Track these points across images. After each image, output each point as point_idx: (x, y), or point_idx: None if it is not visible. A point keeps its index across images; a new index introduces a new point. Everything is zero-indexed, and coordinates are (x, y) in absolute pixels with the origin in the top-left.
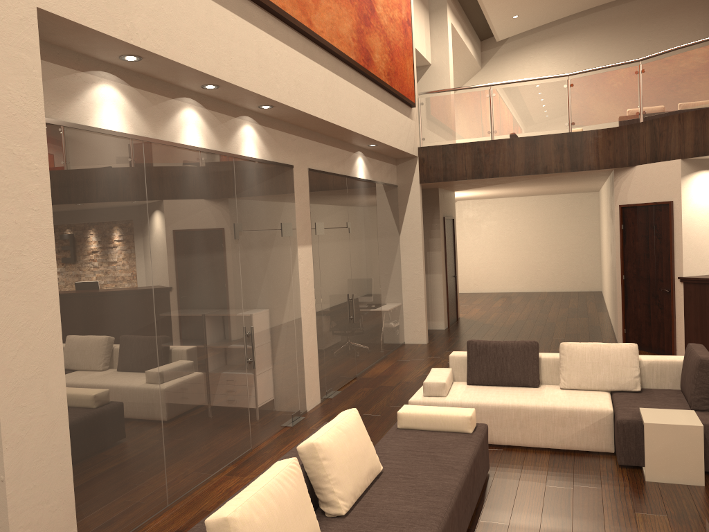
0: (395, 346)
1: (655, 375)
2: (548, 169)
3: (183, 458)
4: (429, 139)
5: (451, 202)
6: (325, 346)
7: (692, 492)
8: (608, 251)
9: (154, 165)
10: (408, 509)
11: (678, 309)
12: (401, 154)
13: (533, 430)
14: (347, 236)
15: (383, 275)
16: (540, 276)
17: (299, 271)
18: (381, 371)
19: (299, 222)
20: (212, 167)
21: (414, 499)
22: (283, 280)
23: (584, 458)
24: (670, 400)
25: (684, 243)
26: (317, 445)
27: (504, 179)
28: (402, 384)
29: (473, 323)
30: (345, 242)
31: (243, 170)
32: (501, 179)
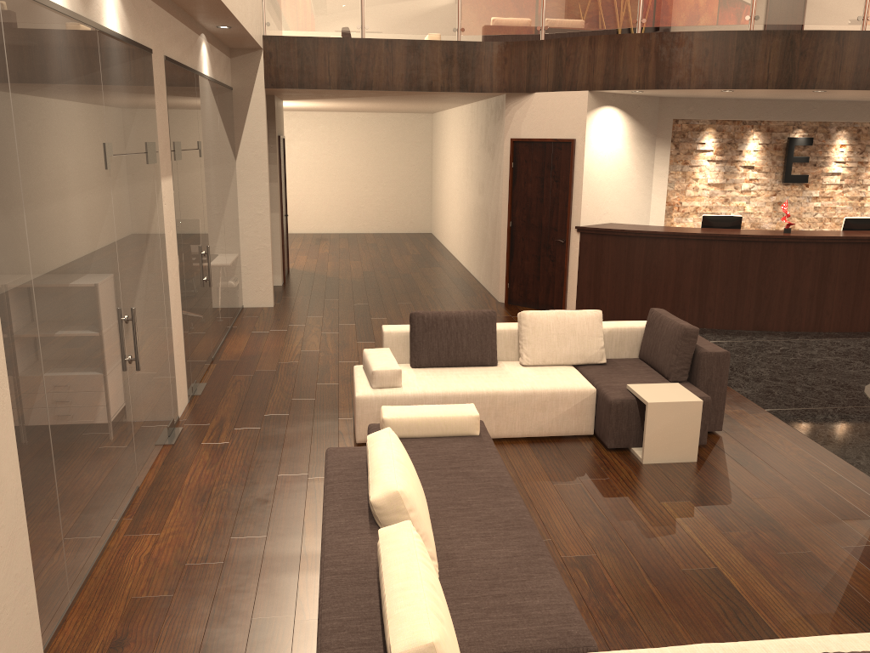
0: (237, 313)
1: (614, 344)
2: (433, 86)
3: (80, 525)
4: (276, 26)
5: (282, 115)
6: (188, 324)
7: (692, 470)
8: (467, 189)
9: (15, 35)
10: (503, 554)
11: (572, 262)
12: (245, 43)
13: (510, 419)
14: (199, 162)
15: (226, 216)
16: (363, 214)
17: (164, 217)
18: (241, 350)
19: (160, 140)
20: (77, 44)
21: (498, 538)
22: (152, 233)
23: (566, 444)
24: (641, 371)
25: (584, 188)
26: (402, 494)
27: (372, 93)
28: (285, 367)
29: (313, 276)
30: (197, 170)
31: (107, 53)
32: (371, 92)
